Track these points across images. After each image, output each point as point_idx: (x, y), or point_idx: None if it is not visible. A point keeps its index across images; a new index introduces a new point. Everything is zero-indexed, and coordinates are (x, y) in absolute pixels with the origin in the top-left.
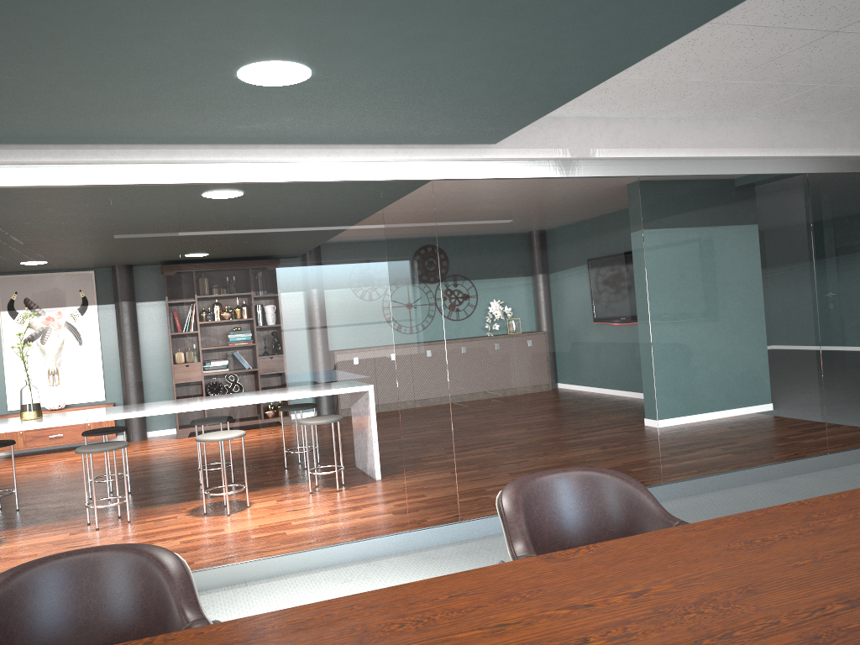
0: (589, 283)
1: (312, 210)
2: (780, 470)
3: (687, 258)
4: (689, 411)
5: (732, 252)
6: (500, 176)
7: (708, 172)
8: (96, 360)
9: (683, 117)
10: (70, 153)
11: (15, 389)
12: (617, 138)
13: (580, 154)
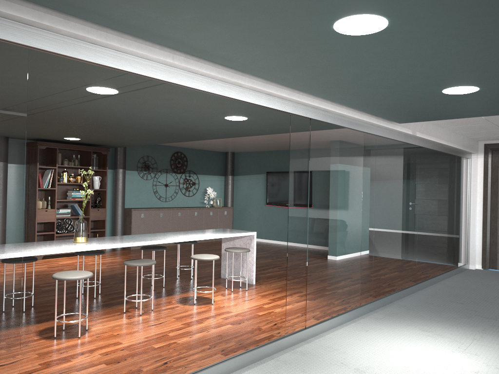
0: (406, 191)
1: (346, 142)
2: (439, 278)
3: (426, 184)
4: (423, 251)
5: (434, 183)
6: (392, 138)
7: (433, 148)
8: None
9: (434, 123)
10: (291, 93)
11: None
12: (421, 129)
13: (414, 133)
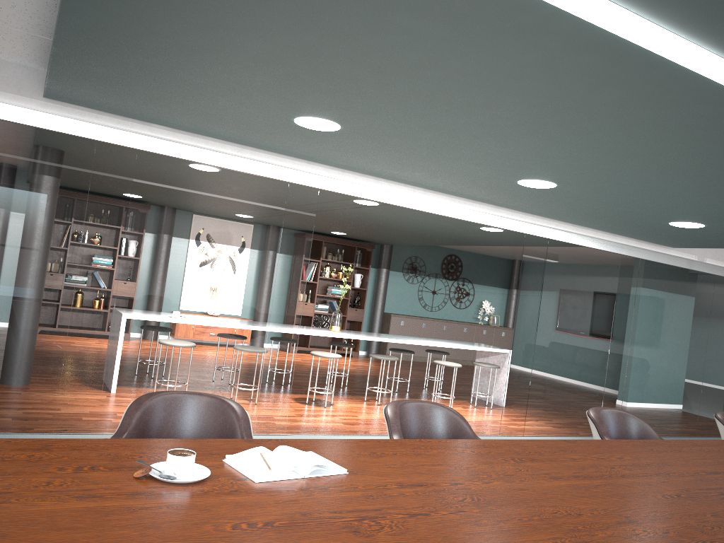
0: (687, 325)
1: (594, 263)
2: None
3: None
4: (712, 401)
5: None
6: (666, 263)
7: None
8: None
9: None
10: (523, 216)
11: None
12: (715, 255)
13: (700, 260)
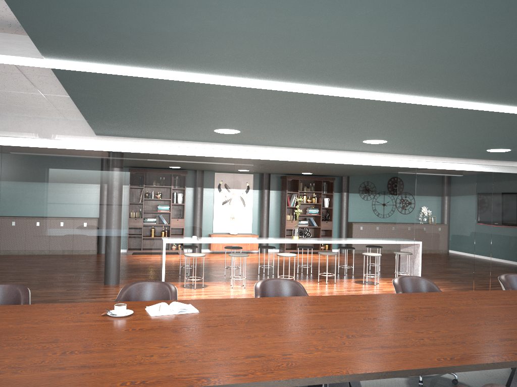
0: None
1: (455, 179)
2: None
3: None
4: None
5: None
6: (515, 172)
7: None
8: None
9: None
10: (393, 156)
11: None
12: None
13: None
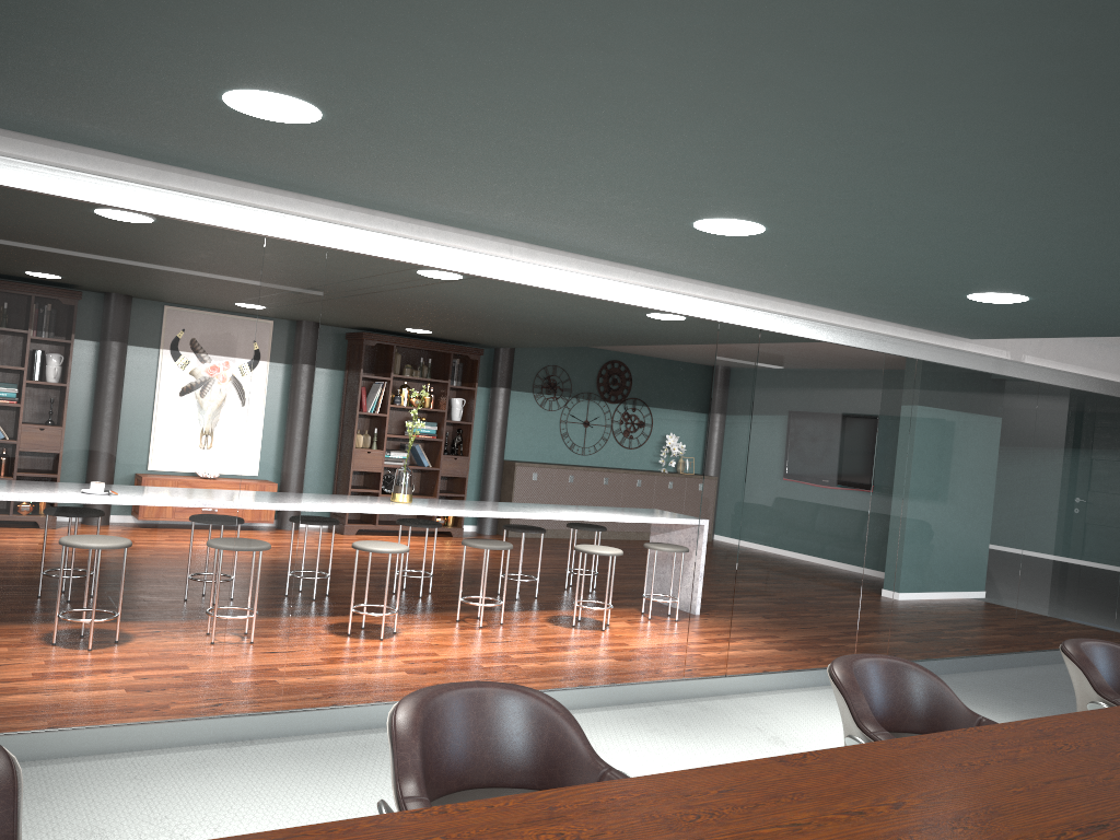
0: (996, 469)
1: (841, 370)
2: None
3: (1056, 459)
4: (1038, 592)
5: (1083, 459)
6: (959, 365)
7: (1081, 388)
8: None
9: (1081, 339)
10: (714, 291)
11: None
12: (1039, 349)
13: (1016, 358)
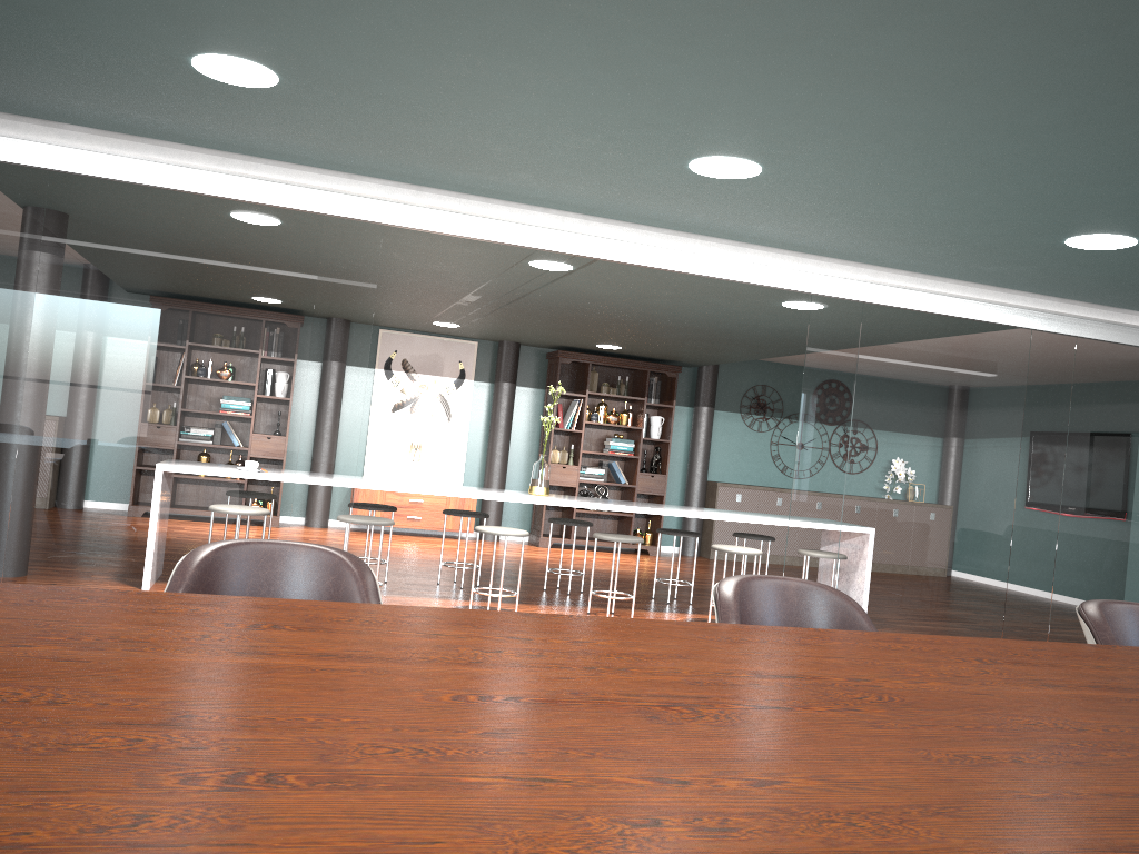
0: None
1: (970, 347)
2: None
3: None
4: None
5: None
6: (1138, 344)
7: None
8: (461, 442)
9: None
10: (798, 260)
11: (374, 457)
12: None
13: None
